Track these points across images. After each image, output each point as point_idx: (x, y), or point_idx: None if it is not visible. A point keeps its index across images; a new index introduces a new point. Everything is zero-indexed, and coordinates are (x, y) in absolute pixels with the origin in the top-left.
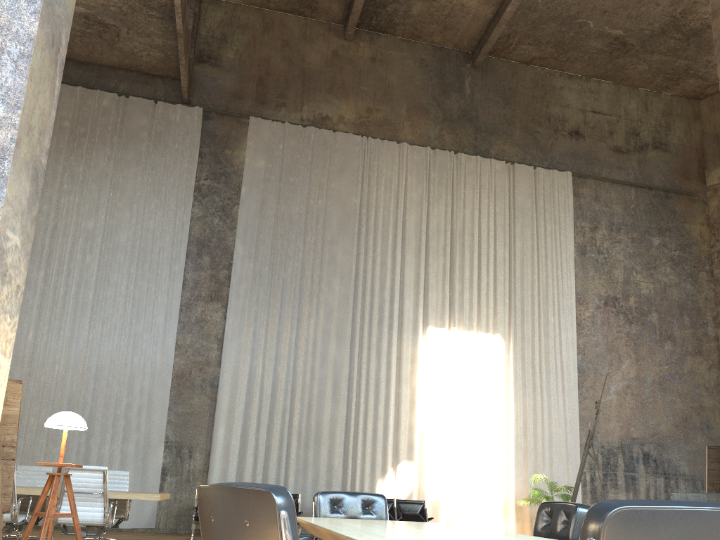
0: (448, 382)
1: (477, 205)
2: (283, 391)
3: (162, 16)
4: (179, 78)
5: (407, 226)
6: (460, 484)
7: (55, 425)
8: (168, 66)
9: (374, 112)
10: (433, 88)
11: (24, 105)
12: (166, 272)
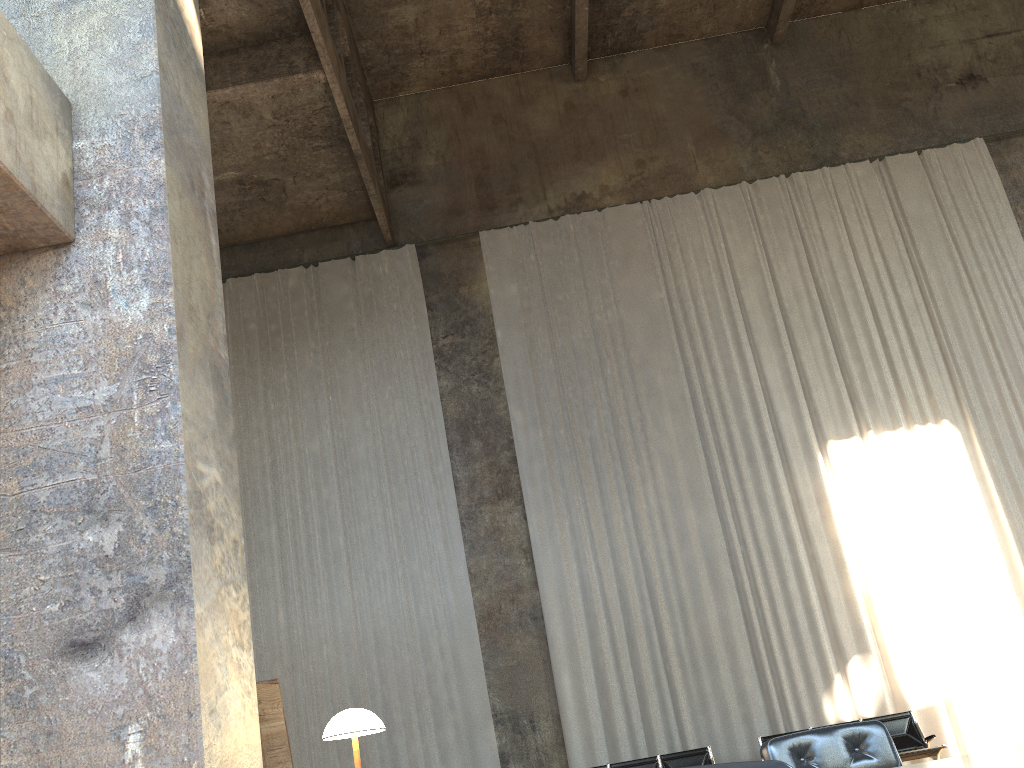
0: (886, 516)
1: (846, 239)
2: (637, 600)
3: (330, 143)
4: (374, 217)
5: (747, 305)
6: (958, 671)
7: (337, 735)
8: (355, 206)
9: (648, 163)
10: (723, 97)
11: (174, 279)
12: (429, 478)
